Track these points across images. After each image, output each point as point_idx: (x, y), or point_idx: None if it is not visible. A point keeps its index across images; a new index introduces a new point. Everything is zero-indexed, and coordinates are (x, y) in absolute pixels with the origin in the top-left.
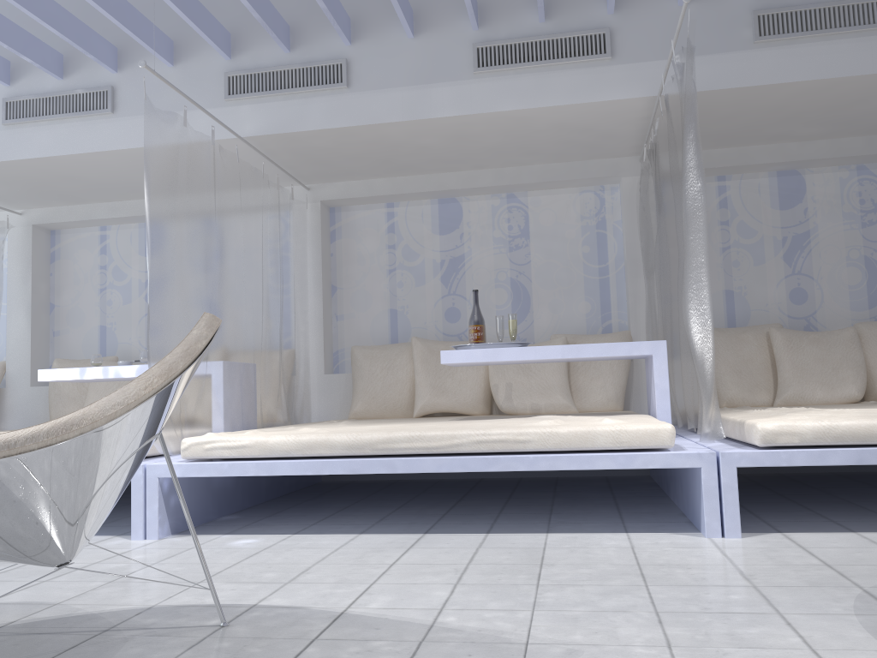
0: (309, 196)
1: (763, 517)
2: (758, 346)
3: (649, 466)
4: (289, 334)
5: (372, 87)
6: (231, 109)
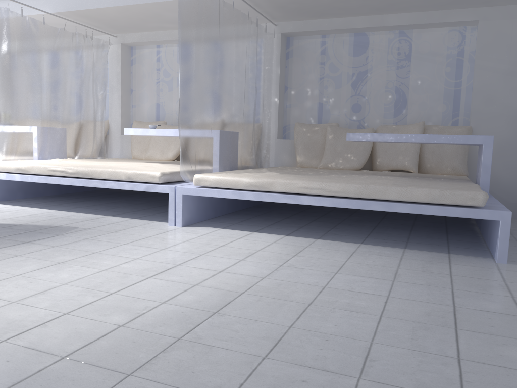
0: None
1: (30, 200)
2: None
3: None
4: None
5: None
6: None
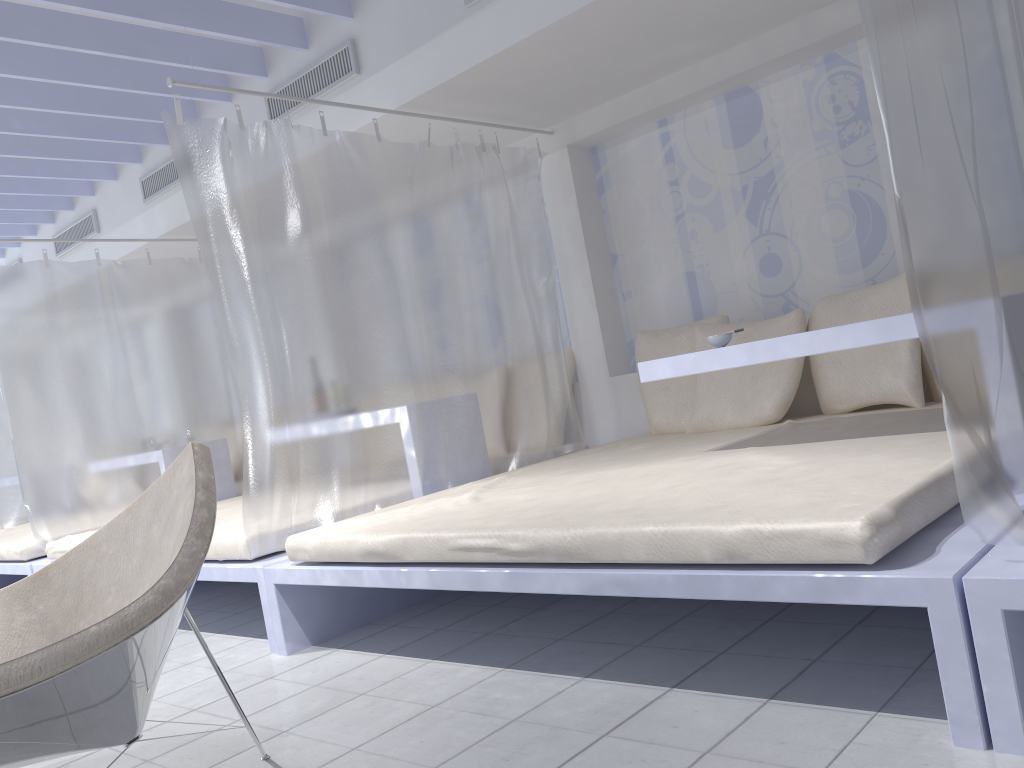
0: None
1: (421, 616)
2: (691, 351)
3: (230, 579)
4: None
5: None
6: (151, 210)
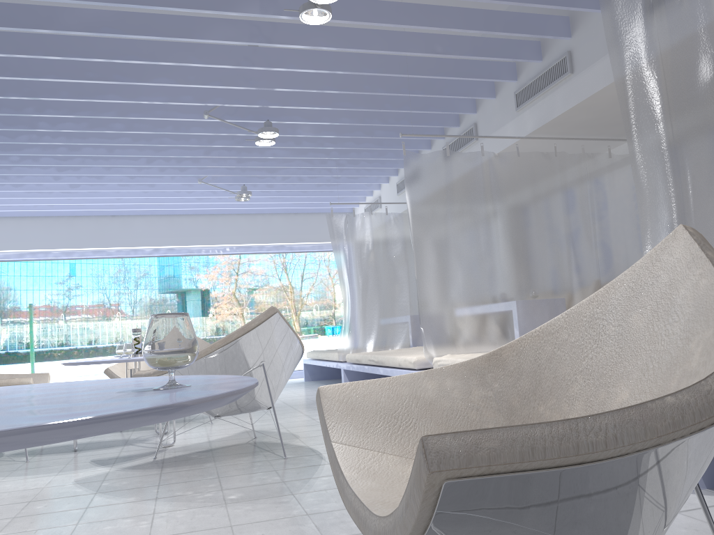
0: None
1: None
2: None
3: None
4: (612, 269)
5: (586, 66)
6: (520, 116)
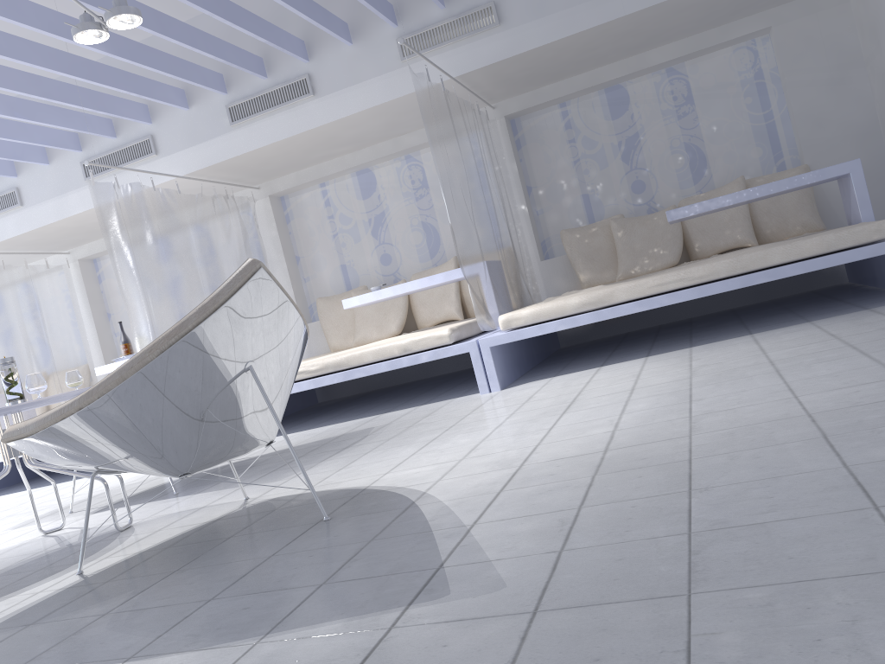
0: (71, 258)
1: None
2: None
3: None
4: (64, 360)
5: (36, 202)
6: None
